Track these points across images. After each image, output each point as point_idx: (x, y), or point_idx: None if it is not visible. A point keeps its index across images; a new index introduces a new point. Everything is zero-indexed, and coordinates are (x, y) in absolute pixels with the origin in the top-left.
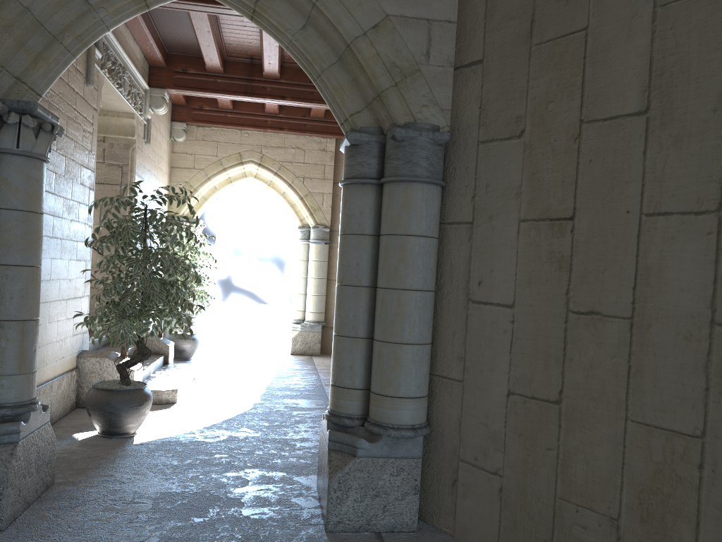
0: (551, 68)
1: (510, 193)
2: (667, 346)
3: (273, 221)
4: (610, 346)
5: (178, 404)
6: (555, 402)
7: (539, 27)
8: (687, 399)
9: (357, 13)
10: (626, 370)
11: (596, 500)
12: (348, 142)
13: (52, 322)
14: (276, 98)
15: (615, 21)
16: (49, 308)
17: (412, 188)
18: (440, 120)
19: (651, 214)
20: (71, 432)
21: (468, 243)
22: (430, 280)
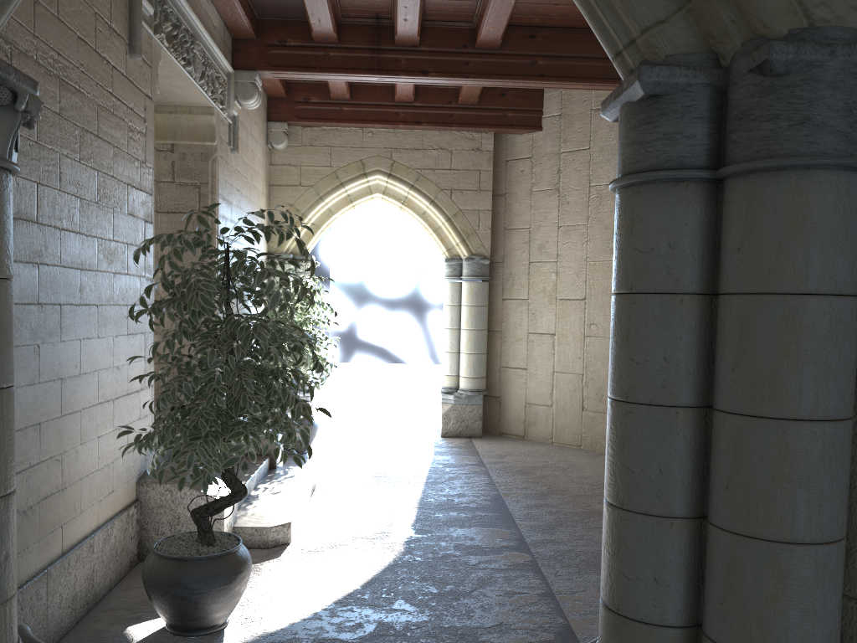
0: None
1: None
2: None
3: (407, 252)
4: None
5: (293, 547)
6: None
7: None
8: None
9: None
10: None
11: None
12: (642, 89)
13: (88, 442)
14: (415, 74)
15: None
16: (80, 421)
17: (814, 182)
18: None
19: None
20: (124, 622)
21: None
22: (851, 394)
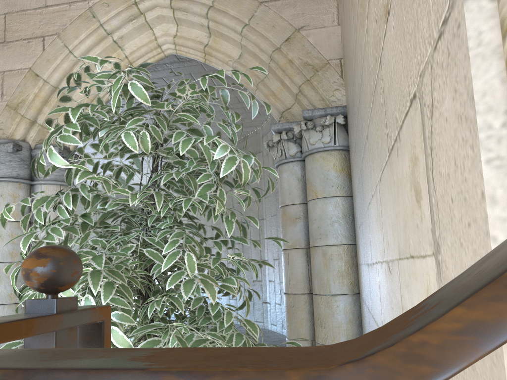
0: None
1: None
2: None
3: None
4: None
5: None
6: None
7: None
8: None
9: None
10: None
11: None
12: None
13: None
14: None
15: None
16: None
17: None
18: None
19: None
20: None
21: None
22: None
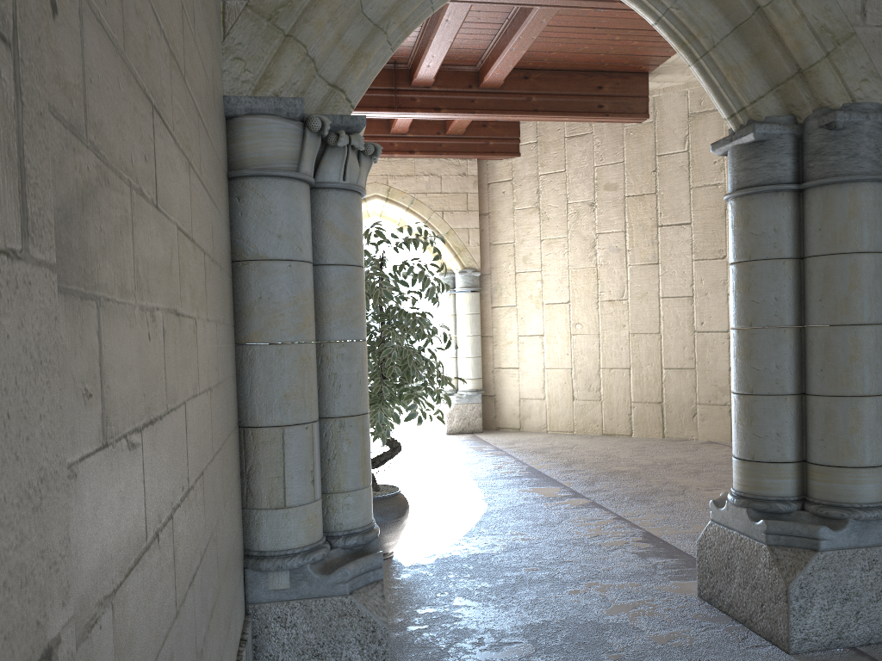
0: None
1: None
2: None
3: (388, 270)
4: None
5: None
6: None
7: None
8: None
9: None
10: None
11: None
12: (754, 137)
13: None
14: (429, 111)
15: None
16: None
17: (862, 189)
18: None
19: None
20: None
21: None
22: None
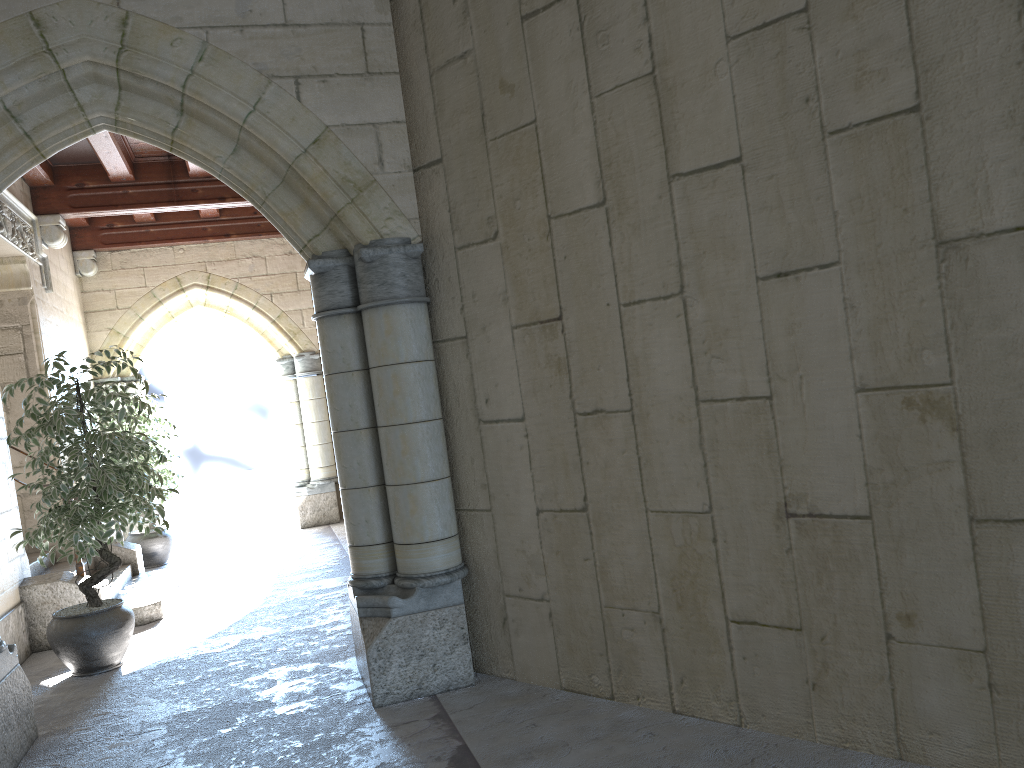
0: (510, 164)
1: (498, 299)
2: (666, 430)
3: (242, 356)
4: (619, 442)
5: (166, 620)
6: (582, 510)
7: (490, 122)
8: (692, 478)
9: (293, 129)
10: (637, 462)
11: (637, 599)
12: (312, 271)
13: None
14: (213, 201)
15: (560, 113)
16: None
17: (393, 311)
18: (409, 231)
19: (627, 303)
20: (37, 680)
21: (467, 359)
22: (434, 407)
